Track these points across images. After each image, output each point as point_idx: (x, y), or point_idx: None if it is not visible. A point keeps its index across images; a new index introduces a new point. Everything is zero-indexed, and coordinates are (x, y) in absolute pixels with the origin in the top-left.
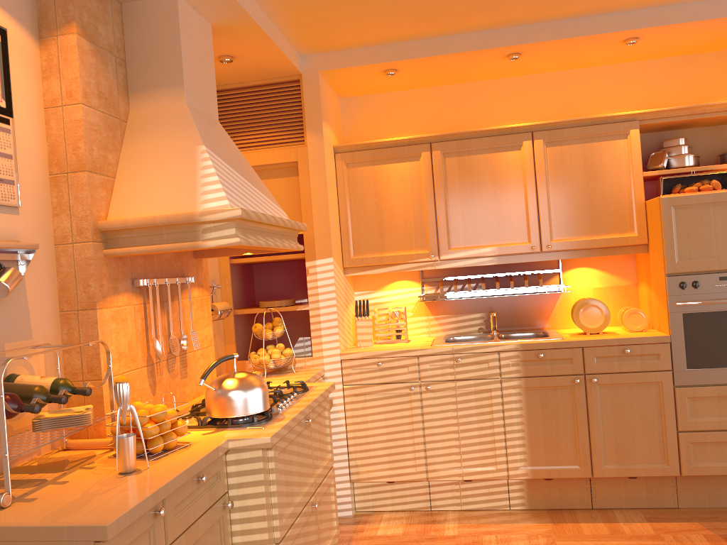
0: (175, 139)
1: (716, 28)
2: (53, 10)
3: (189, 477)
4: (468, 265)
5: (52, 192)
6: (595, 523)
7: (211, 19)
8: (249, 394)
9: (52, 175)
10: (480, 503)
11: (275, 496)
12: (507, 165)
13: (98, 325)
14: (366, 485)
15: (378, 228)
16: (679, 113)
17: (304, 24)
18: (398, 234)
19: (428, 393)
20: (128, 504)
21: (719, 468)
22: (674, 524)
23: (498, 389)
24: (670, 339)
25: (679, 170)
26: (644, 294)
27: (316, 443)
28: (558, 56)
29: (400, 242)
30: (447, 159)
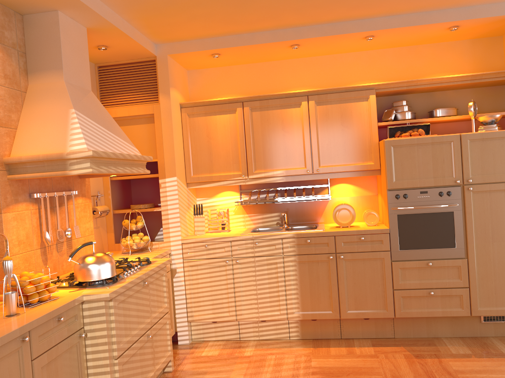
0: (55, 104)
1: (423, 31)
2: None
3: (50, 318)
4: (266, 181)
5: None
6: (340, 347)
7: (85, 24)
8: (100, 266)
9: None
10: (271, 335)
11: (114, 330)
12: (292, 117)
13: (3, 223)
14: (199, 324)
15: (208, 157)
16: (400, 85)
17: (152, 26)
18: (222, 161)
19: (237, 265)
20: (1, 333)
21: (418, 313)
22: (388, 347)
23: (281, 262)
24: (389, 231)
25: (400, 122)
26: (380, 201)
27: (153, 297)
28: (325, 46)
29: (223, 166)
30: (253, 112)
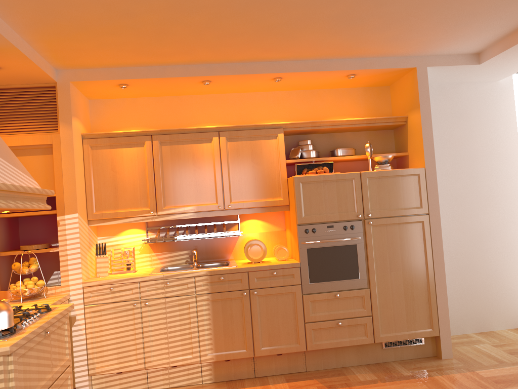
0: None
1: (325, 76)
2: None
3: None
4: (177, 218)
5: None
6: (255, 386)
7: None
8: None
9: None
10: (183, 381)
11: None
12: (203, 152)
13: None
14: (101, 377)
15: (113, 192)
16: (306, 125)
17: (56, 50)
18: (128, 197)
19: (146, 307)
20: None
21: (328, 344)
22: (302, 381)
23: (194, 302)
24: (300, 265)
25: (306, 160)
26: (288, 236)
27: (55, 348)
28: (235, 84)
29: (129, 202)
30: (163, 146)
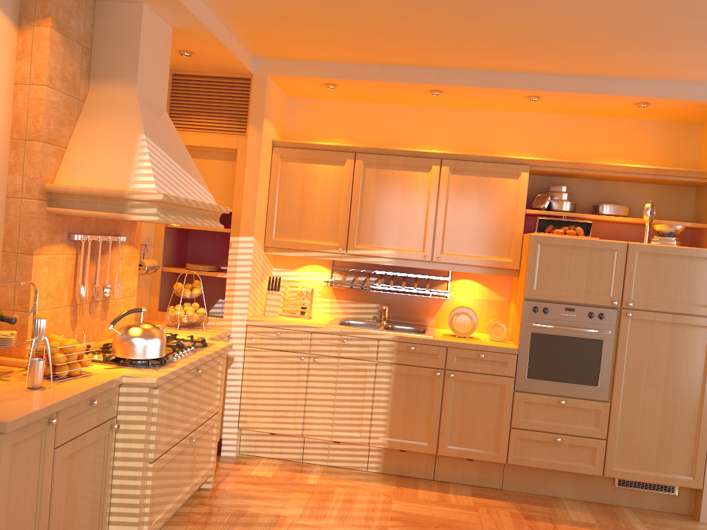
0: (121, 124)
1: (603, 101)
2: (34, 4)
3: (83, 399)
4: (370, 262)
5: (10, 153)
6: (430, 491)
7: (172, 24)
8: (148, 342)
9: (13, 140)
10: (344, 462)
11: (155, 425)
12: (416, 183)
13: (32, 268)
14: (252, 433)
15: (299, 217)
16: (563, 165)
17: (256, 37)
18: (315, 226)
19: (315, 364)
20: (27, 410)
21: (537, 462)
22: (492, 501)
23: (373, 370)
24: (518, 352)
25: (555, 213)
26: (512, 311)
27: (204, 390)
28: (474, 98)
29: (316, 232)
30: (367, 169)
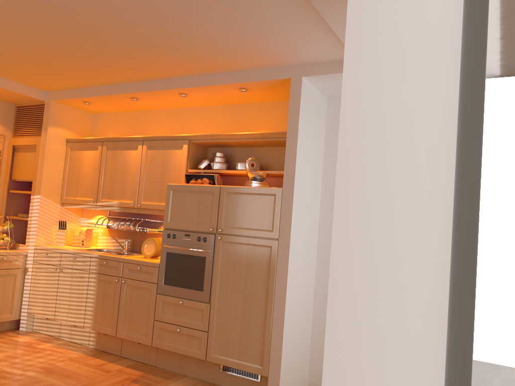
0: None
1: (220, 91)
2: None
3: None
4: (109, 209)
5: None
6: (103, 360)
7: None
8: None
9: None
10: (78, 340)
11: None
12: (131, 158)
13: None
14: (38, 318)
15: (77, 184)
16: (207, 137)
17: (17, 79)
18: (84, 188)
19: (61, 273)
20: None
21: (168, 346)
22: (133, 370)
23: (87, 277)
24: (159, 265)
25: (204, 171)
26: None
27: None
28: (162, 100)
29: (83, 192)
30: (108, 151)
